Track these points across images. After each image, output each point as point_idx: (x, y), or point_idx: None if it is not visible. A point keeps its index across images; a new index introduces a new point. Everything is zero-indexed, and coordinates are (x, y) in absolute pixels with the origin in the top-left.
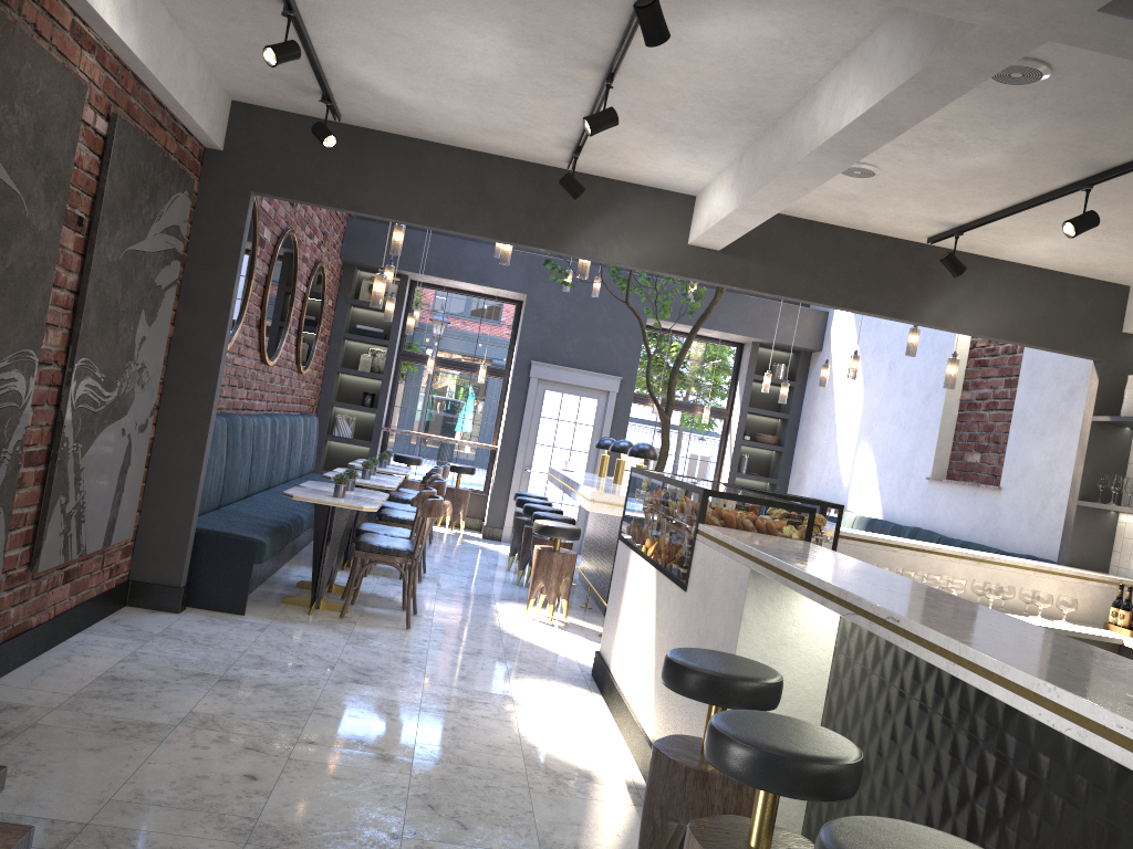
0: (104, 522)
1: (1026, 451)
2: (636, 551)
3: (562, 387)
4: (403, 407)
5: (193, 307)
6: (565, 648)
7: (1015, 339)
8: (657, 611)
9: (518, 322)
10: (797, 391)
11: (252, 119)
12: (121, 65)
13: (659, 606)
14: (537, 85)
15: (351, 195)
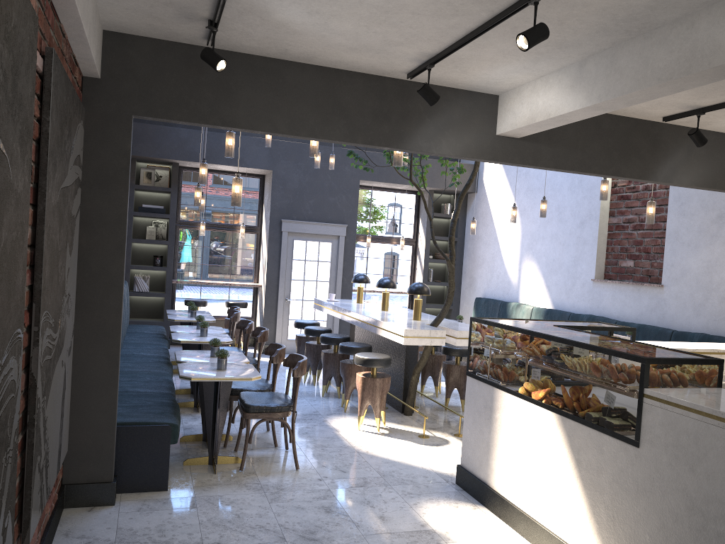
0: (56, 453)
1: (683, 259)
2: (510, 392)
3: (306, 236)
4: (184, 263)
5: (90, 228)
6: (413, 457)
7: (714, 187)
8: (577, 454)
9: (263, 190)
10: (461, 221)
11: (125, 47)
12: None
13: (580, 450)
14: (446, 5)
15: (224, 112)
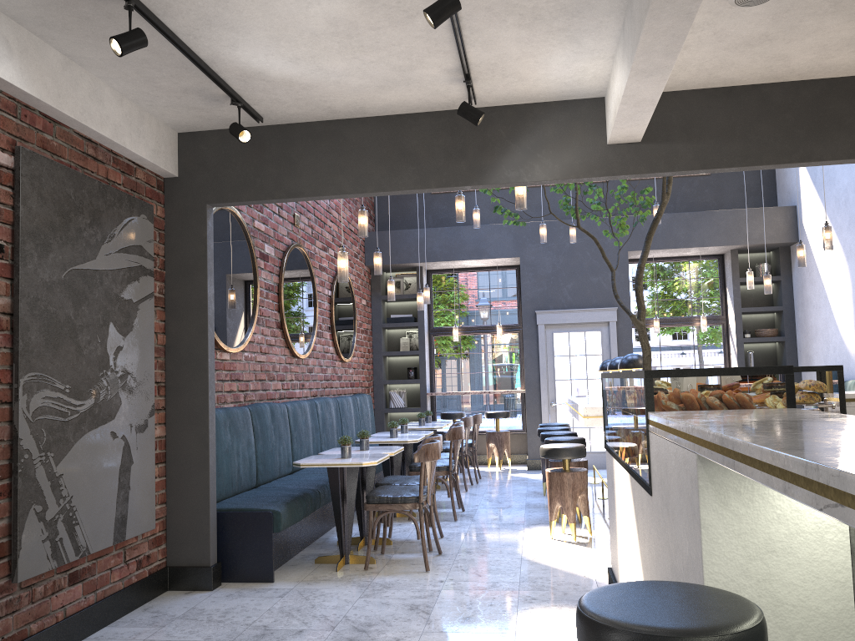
0: (109, 520)
1: None
2: (615, 457)
3: (567, 327)
4: (442, 373)
5: (177, 315)
6: (586, 566)
7: None
8: (637, 522)
9: (520, 282)
10: (784, 284)
11: (196, 144)
12: (21, 105)
13: (637, 515)
14: (387, 9)
15: (288, 184)
